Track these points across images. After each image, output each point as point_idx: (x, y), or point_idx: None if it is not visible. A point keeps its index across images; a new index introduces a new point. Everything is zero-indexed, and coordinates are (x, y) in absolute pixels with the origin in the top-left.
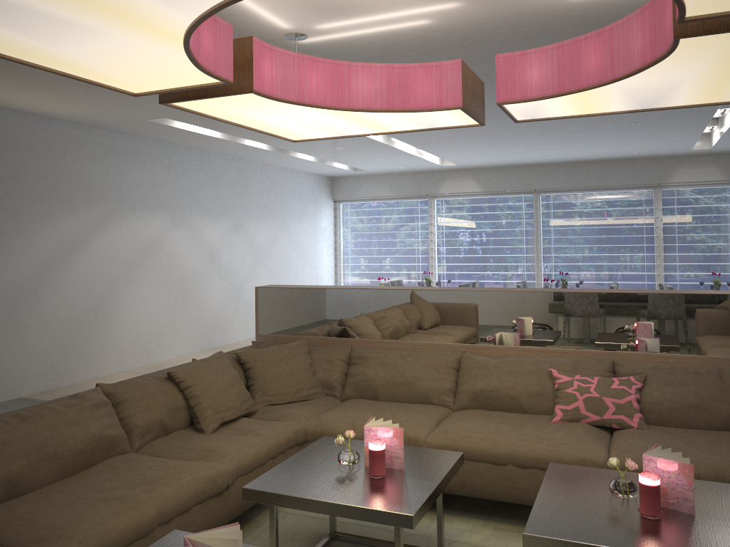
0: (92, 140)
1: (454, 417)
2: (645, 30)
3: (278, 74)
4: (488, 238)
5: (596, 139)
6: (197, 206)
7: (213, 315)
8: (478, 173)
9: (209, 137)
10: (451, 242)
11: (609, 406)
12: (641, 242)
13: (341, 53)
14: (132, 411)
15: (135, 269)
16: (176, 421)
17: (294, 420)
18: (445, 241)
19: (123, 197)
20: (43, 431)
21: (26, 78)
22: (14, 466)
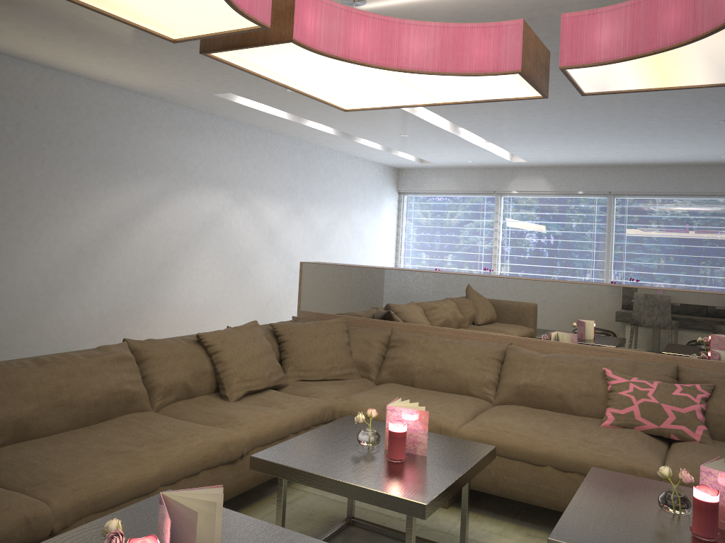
0: (160, 113)
1: (493, 411)
2: None
3: (322, 26)
4: (556, 240)
5: (679, 139)
6: (259, 186)
7: (268, 296)
8: (550, 172)
9: (273, 117)
10: (516, 242)
11: (669, 414)
12: (724, 254)
13: None
14: (156, 369)
15: (194, 243)
16: (201, 385)
17: (322, 397)
18: (510, 240)
19: (187, 171)
20: (60, 377)
21: (94, 42)
22: (25, 408)
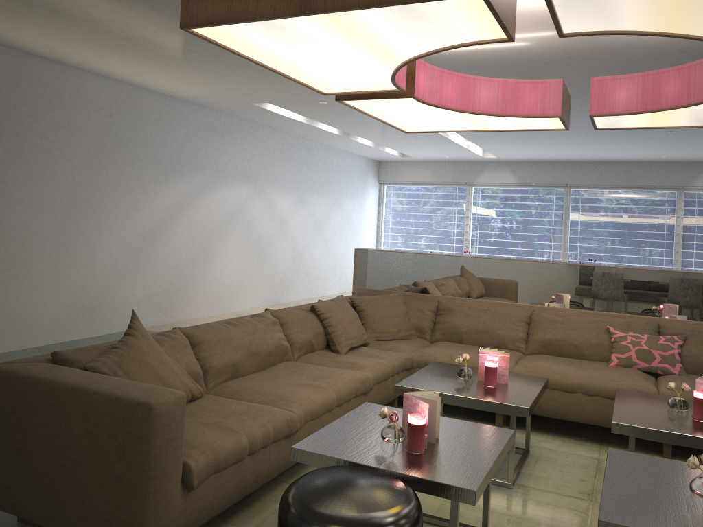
0: (199, 117)
1: (528, 359)
2: None
3: (427, 84)
4: (520, 225)
5: (631, 143)
6: (273, 179)
7: (279, 276)
8: (515, 166)
9: (292, 120)
10: (485, 227)
11: (656, 356)
12: (662, 238)
13: (444, 62)
14: (292, 331)
15: (224, 230)
16: (318, 343)
17: (401, 351)
18: (479, 226)
19: (219, 168)
20: (248, 335)
21: (177, 66)
22: (236, 356)
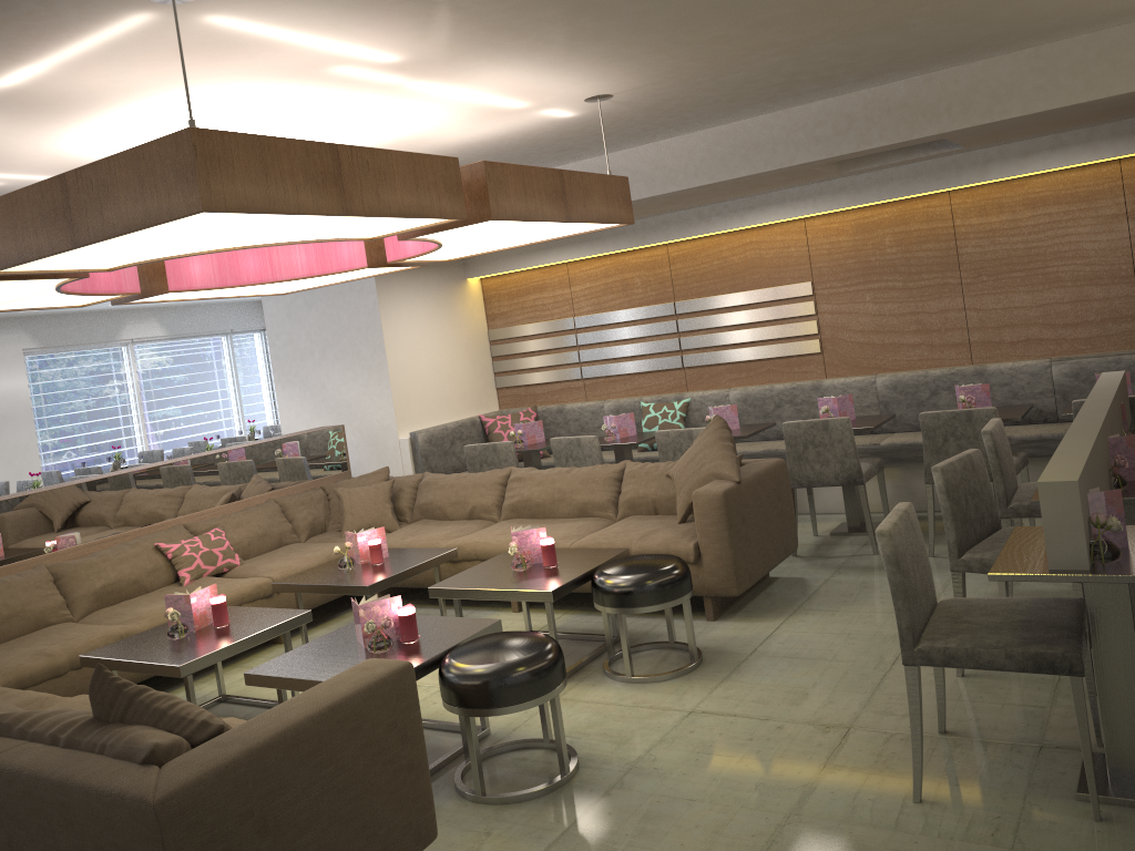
0: None
1: (100, 619)
2: (310, 252)
3: None
4: None
5: None
6: None
7: None
8: None
9: None
10: None
11: (219, 554)
12: None
13: None
14: None
15: None
16: None
17: None
18: None
19: None
20: None
21: None
22: None
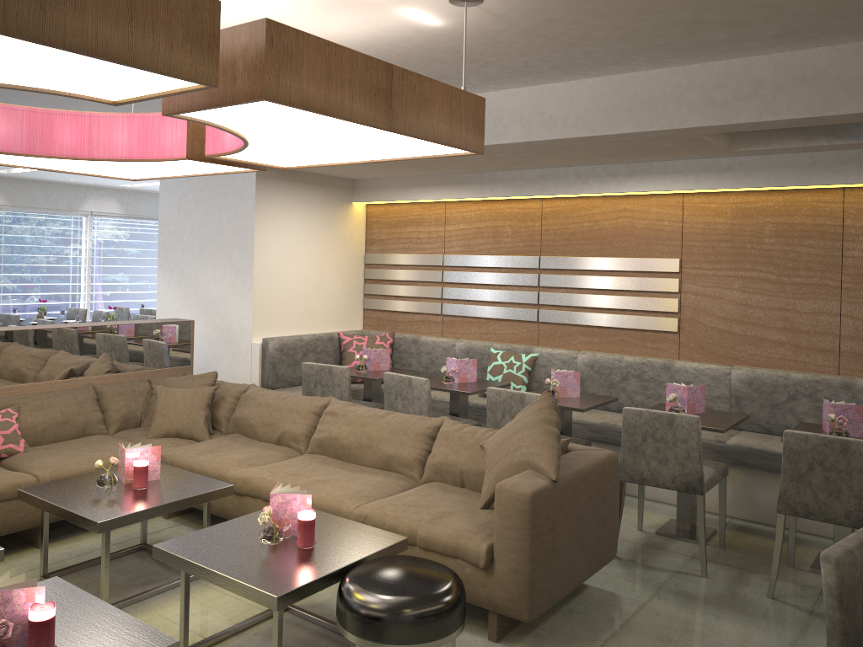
0: None
1: None
2: (133, 133)
3: None
4: None
5: None
6: None
7: None
8: None
9: None
10: None
11: None
12: None
13: None
14: None
15: None
16: None
17: None
18: None
19: None
20: None
21: None
22: None
